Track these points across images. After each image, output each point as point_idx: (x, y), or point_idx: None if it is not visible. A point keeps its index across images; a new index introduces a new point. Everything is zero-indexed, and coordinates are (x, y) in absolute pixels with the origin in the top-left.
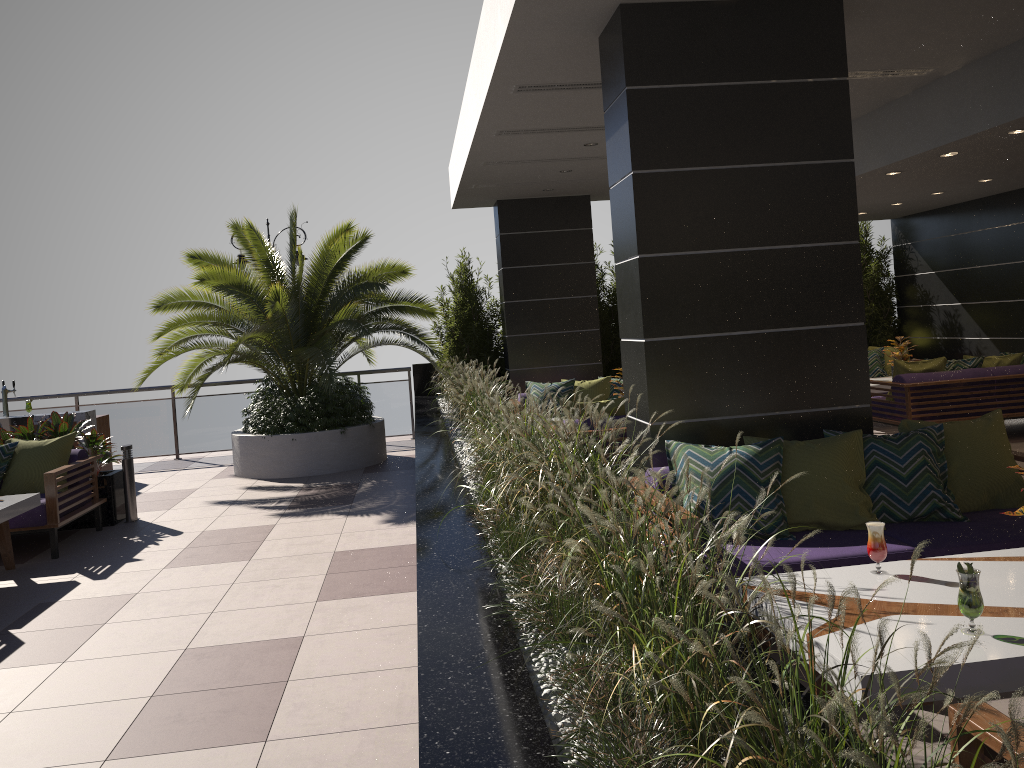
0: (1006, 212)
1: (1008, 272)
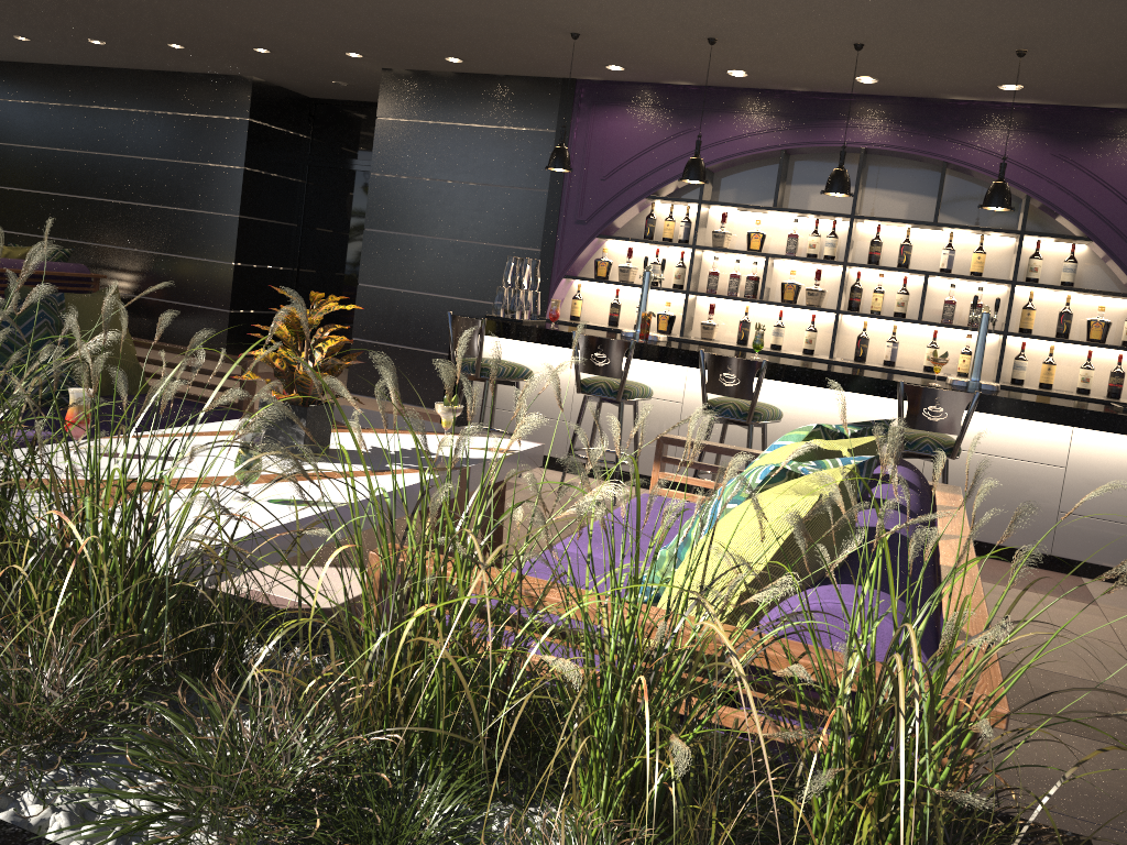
0: (26, 86)
1: (17, 156)
